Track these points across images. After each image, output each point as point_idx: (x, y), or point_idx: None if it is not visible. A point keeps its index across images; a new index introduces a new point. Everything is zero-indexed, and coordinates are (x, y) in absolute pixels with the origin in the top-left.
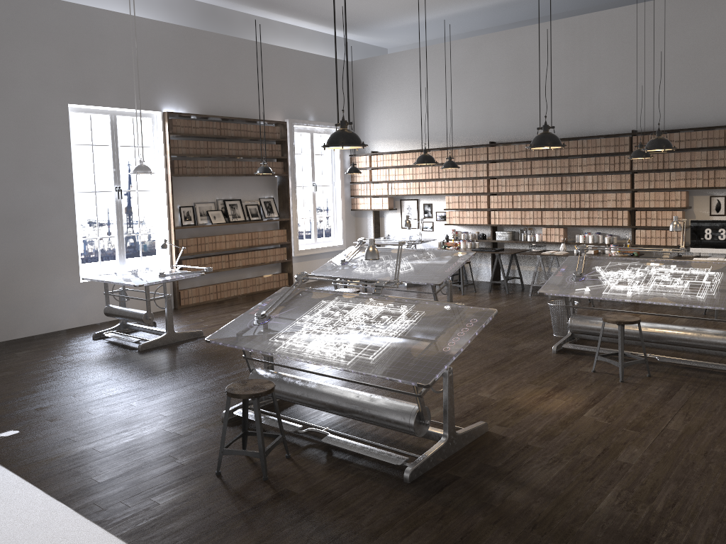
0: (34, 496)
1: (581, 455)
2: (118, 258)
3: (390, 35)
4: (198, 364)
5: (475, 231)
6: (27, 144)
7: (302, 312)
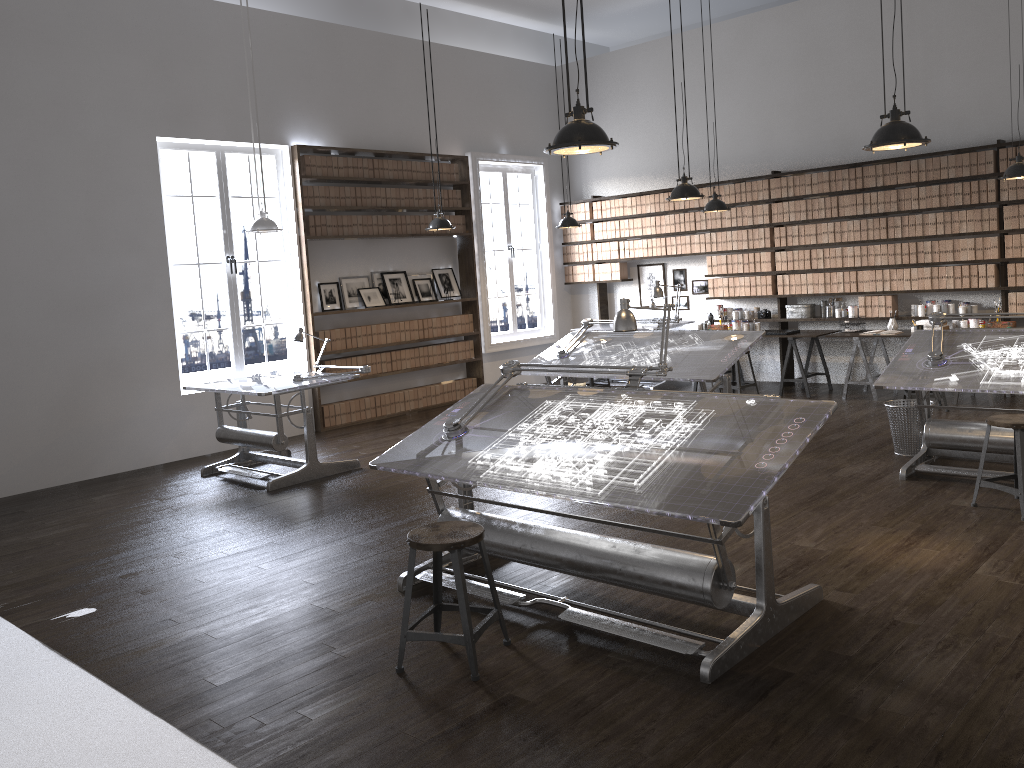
0: (118, 707)
1: (990, 637)
2: (234, 360)
3: (613, 25)
4: (356, 507)
5: (753, 306)
6: (100, 197)
7: (516, 419)
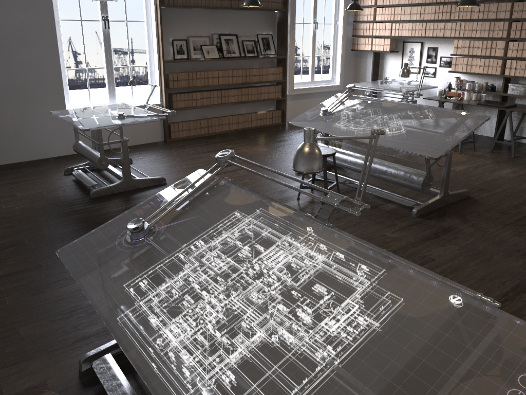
0: None
1: None
2: (108, 90)
3: None
4: None
5: (483, 81)
6: None
7: (196, 232)
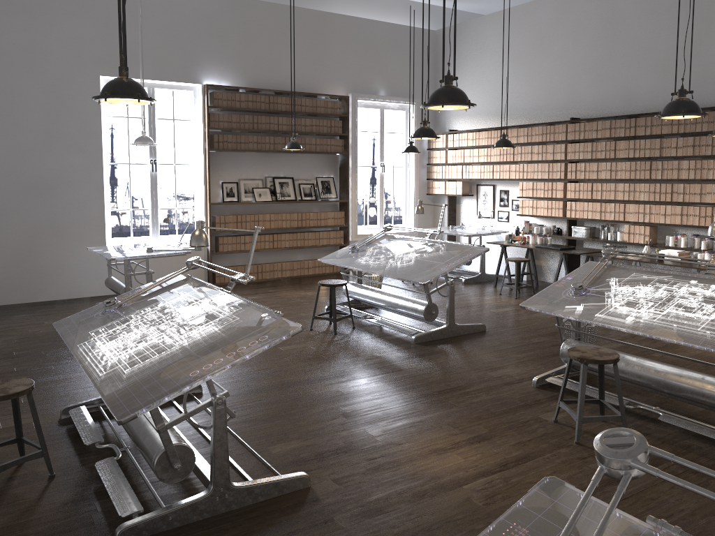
0: None
1: None
2: (151, 231)
3: None
4: None
5: (552, 224)
6: (55, 115)
7: (149, 304)
